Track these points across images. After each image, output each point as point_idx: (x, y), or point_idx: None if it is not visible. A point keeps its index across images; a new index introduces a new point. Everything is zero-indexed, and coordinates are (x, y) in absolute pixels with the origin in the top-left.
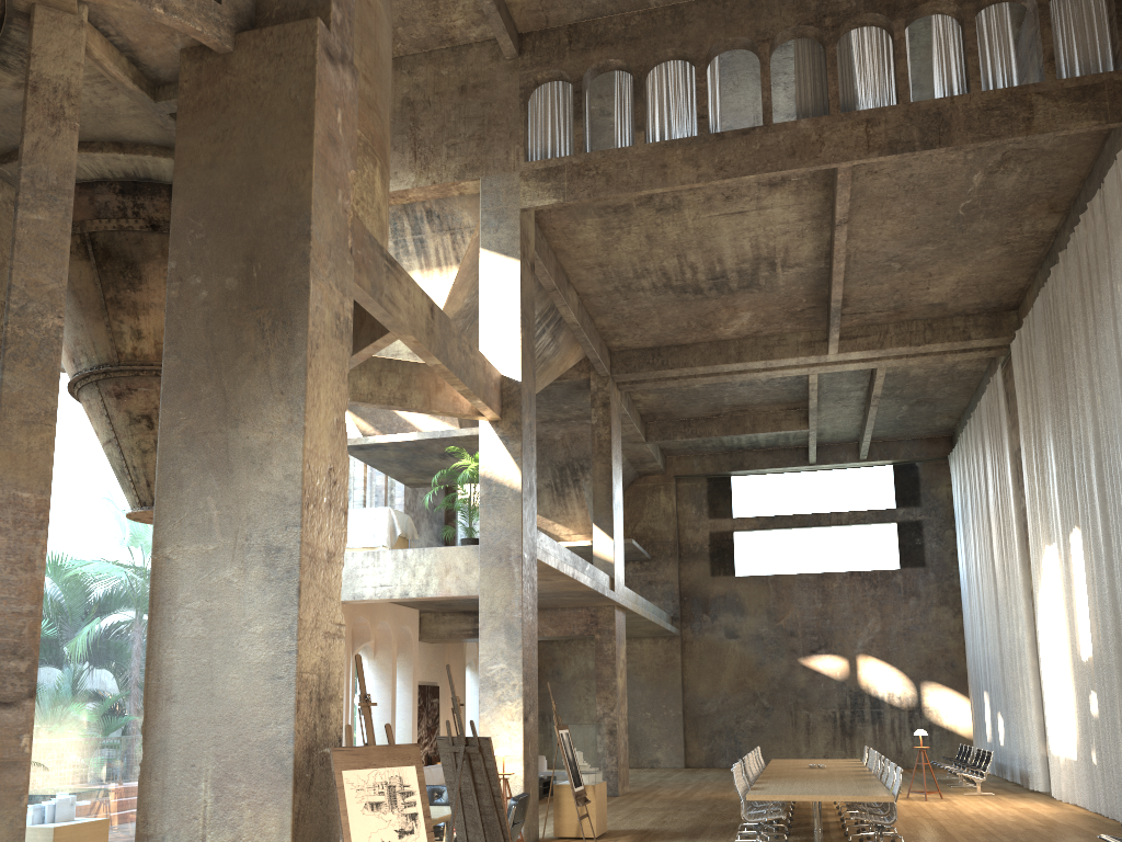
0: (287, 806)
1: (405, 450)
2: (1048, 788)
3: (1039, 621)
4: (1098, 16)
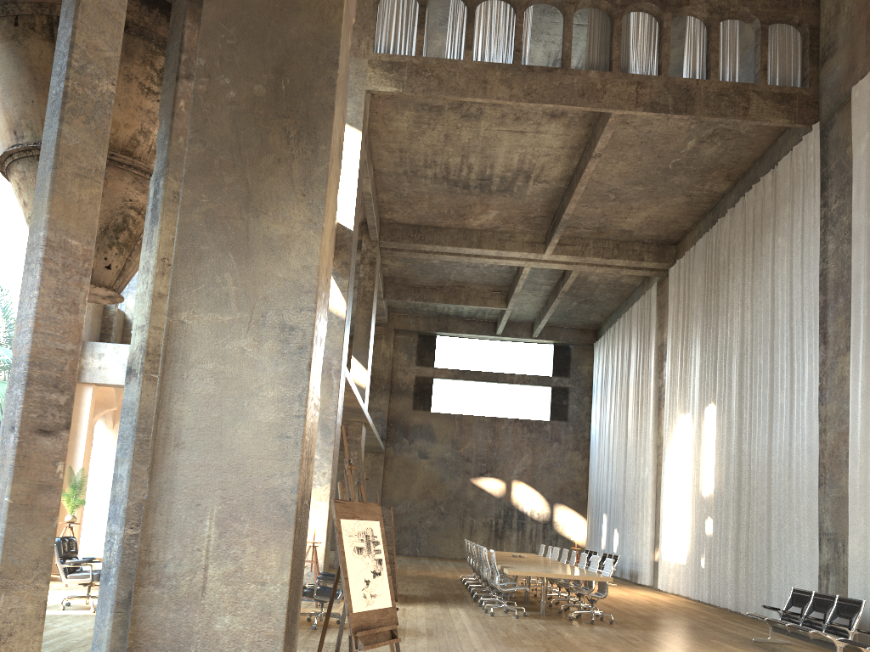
0: (288, 545)
1: None
2: (652, 583)
3: (665, 466)
4: (795, 47)
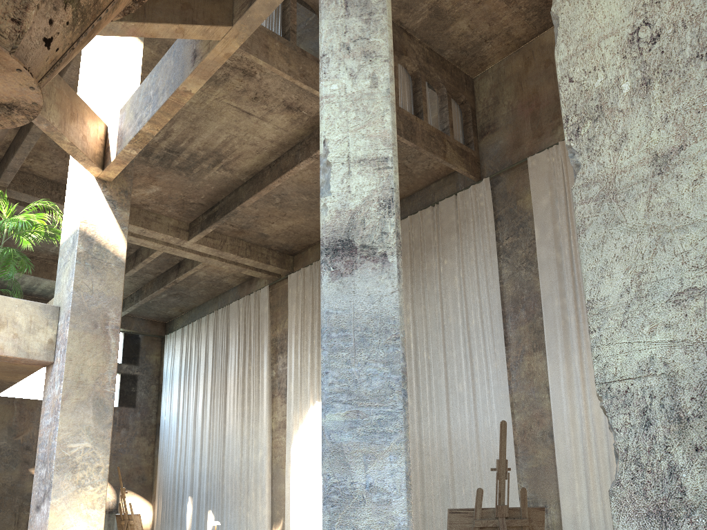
0: None
1: None
2: None
3: (293, 448)
4: (457, 118)
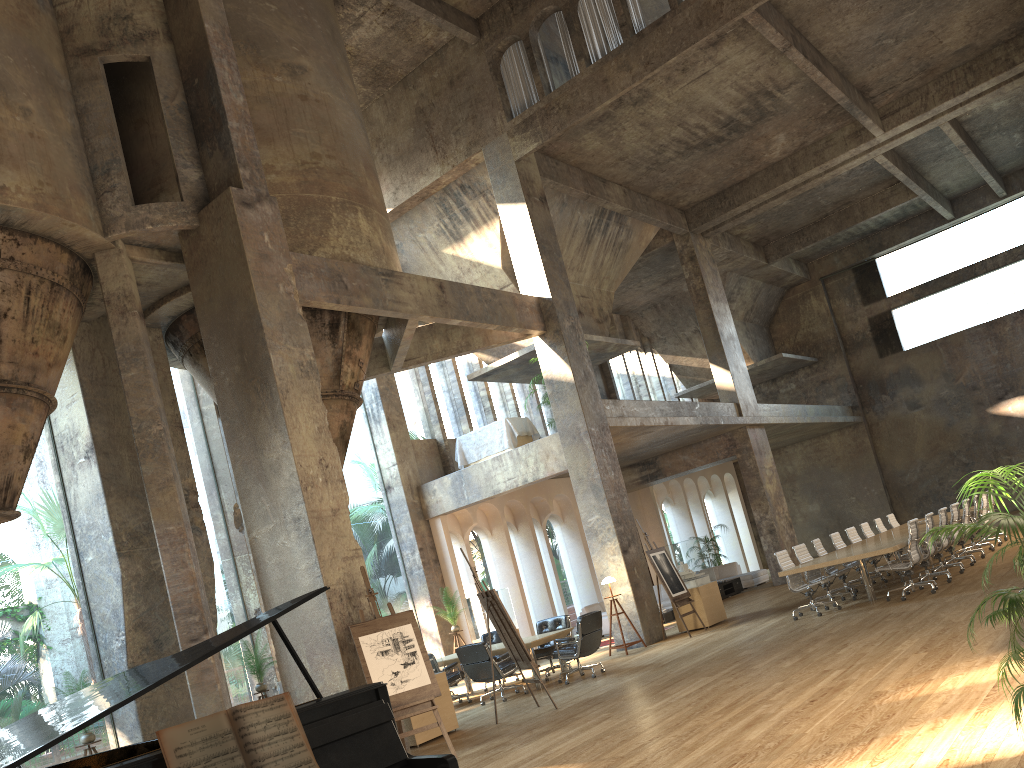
0: (340, 662)
1: (519, 365)
2: None
3: None
4: None
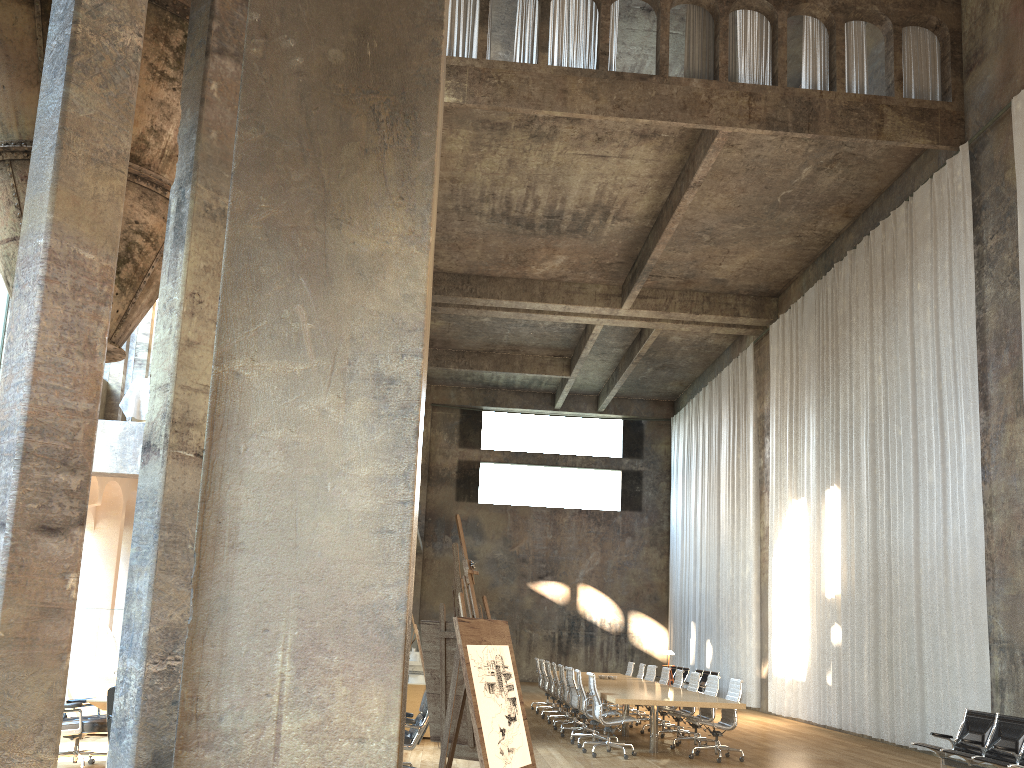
0: (395, 683)
1: None
2: (759, 705)
3: (774, 563)
4: (931, 54)
